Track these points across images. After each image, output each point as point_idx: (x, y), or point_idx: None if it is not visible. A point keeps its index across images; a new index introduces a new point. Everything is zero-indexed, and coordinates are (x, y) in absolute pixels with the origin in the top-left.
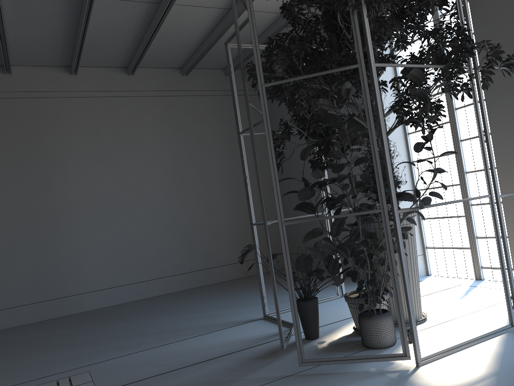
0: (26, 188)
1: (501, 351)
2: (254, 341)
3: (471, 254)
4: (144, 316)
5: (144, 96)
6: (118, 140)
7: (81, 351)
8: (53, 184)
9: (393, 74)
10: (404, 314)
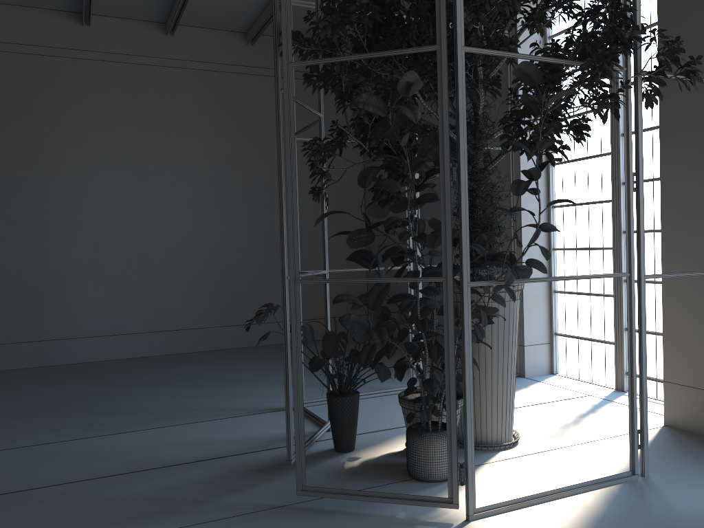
0: (2, 182)
1: (600, 513)
2: (264, 442)
3: (615, 353)
4: (142, 382)
5: (187, 68)
6: (142, 129)
7: (30, 422)
8: (42, 181)
9: None
10: (484, 433)
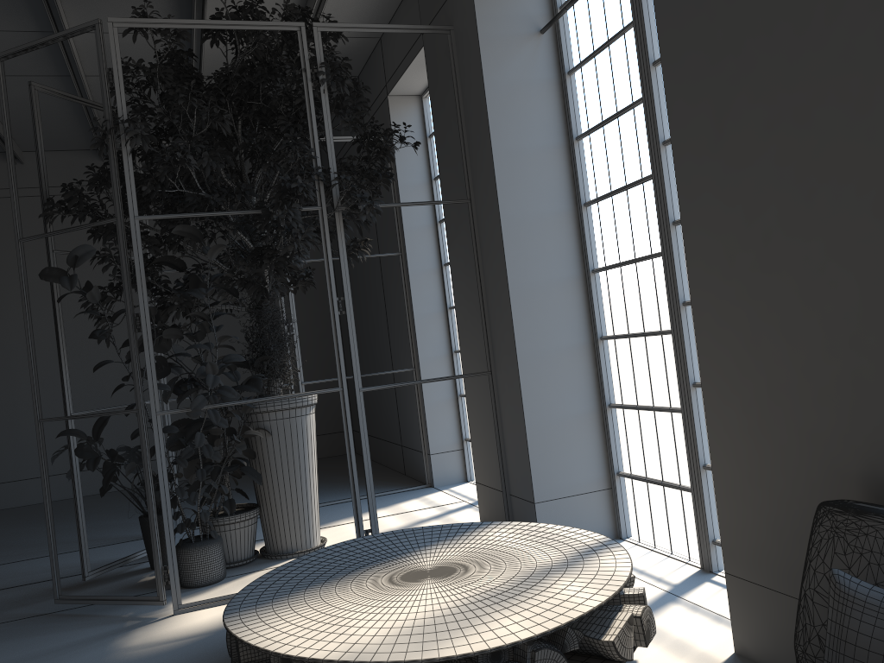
0: None
1: None
2: (102, 565)
3: None
4: (68, 519)
5: None
6: None
7: None
8: None
9: (427, 172)
10: (279, 543)
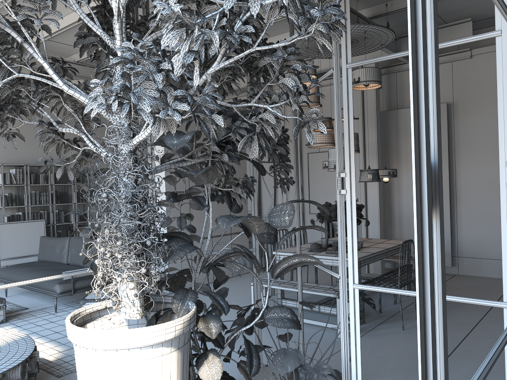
0: None
1: None
2: None
3: None
4: None
5: None
6: None
7: None
8: None
9: None
10: None
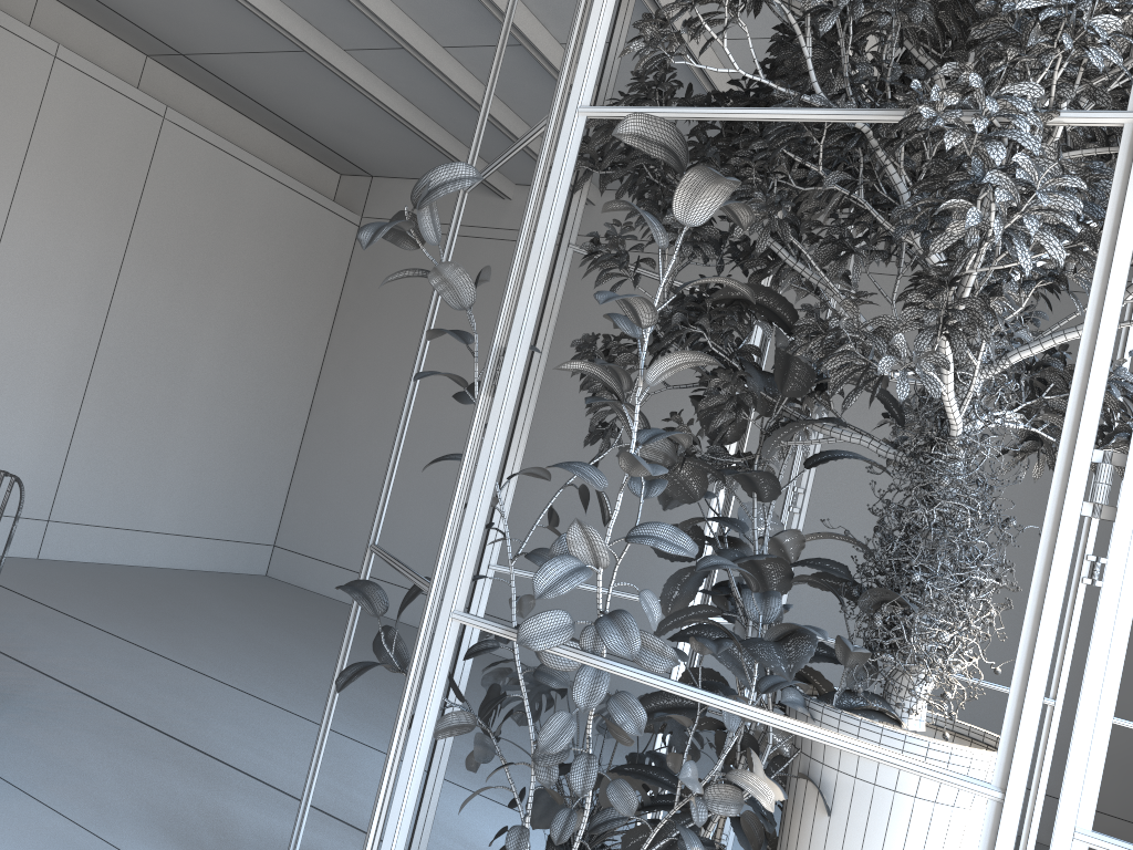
0: None
1: None
2: None
3: None
4: None
5: None
6: None
7: None
8: None
9: None
10: None
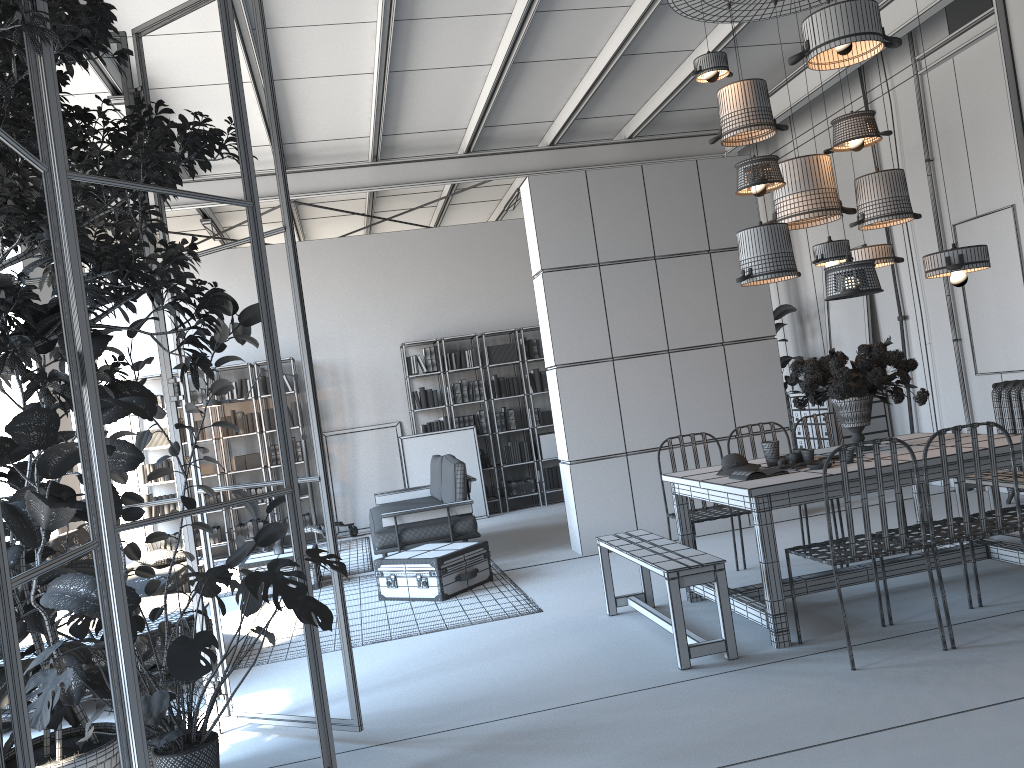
0: None
1: None
2: None
3: None
4: None
5: None
6: None
7: None
8: None
9: None
10: None
